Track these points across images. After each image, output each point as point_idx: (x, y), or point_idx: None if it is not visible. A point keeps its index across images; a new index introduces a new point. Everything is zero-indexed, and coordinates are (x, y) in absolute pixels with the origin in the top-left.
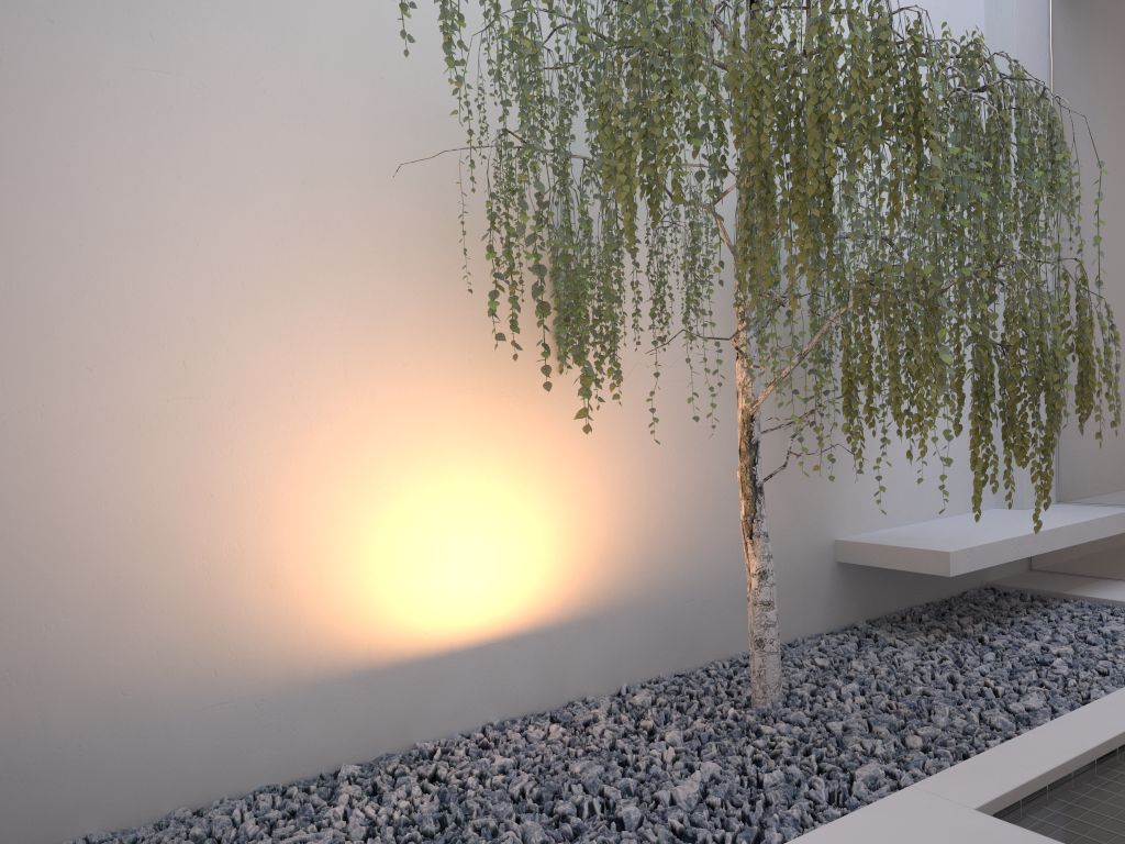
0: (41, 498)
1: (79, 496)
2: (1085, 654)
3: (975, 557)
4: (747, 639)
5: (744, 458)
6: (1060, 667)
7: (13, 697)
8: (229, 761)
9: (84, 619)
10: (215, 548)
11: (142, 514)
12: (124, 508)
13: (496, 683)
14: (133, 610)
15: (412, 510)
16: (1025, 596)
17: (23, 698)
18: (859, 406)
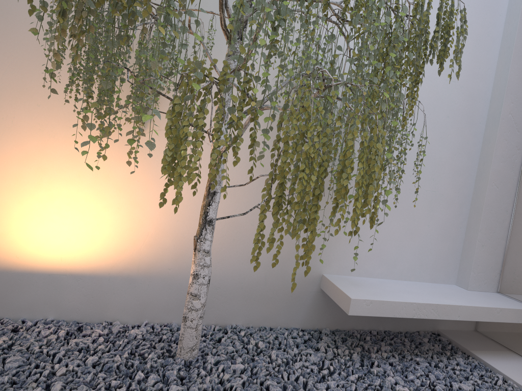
0: None
1: None
2: None
3: (374, 307)
4: (242, 317)
5: (204, 200)
6: None
7: None
8: None
9: None
10: None
11: None
12: None
13: (57, 297)
14: None
15: (24, 187)
16: (448, 345)
17: None
18: None
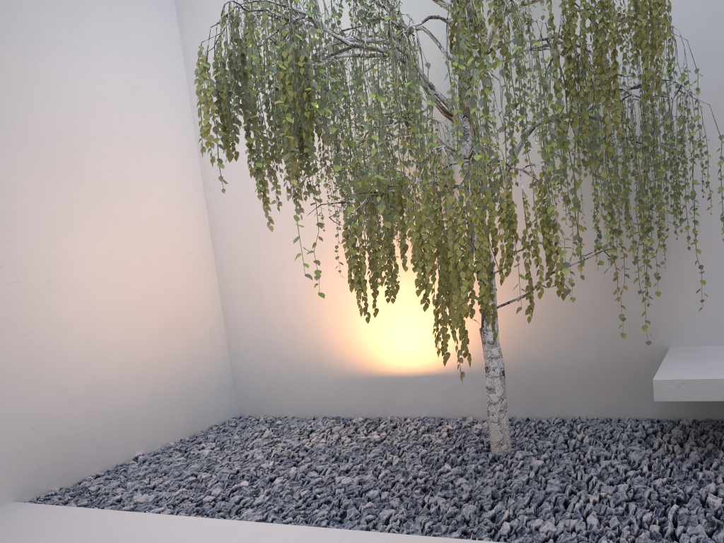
0: (271, 292)
1: (280, 291)
2: (723, 514)
3: (688, 389)
4: (584, 408)
5: None
6: (668, 514)
7: (270, 361)
8: (326, 402)
9: (284, 337)
10: (317, 315)
11: (296, 299)
12: (291, 297)
13: (424, 396)
14: (296, 336)
15: (383, 304)
16: None
17: (272, 362)
18: (698, 237)
